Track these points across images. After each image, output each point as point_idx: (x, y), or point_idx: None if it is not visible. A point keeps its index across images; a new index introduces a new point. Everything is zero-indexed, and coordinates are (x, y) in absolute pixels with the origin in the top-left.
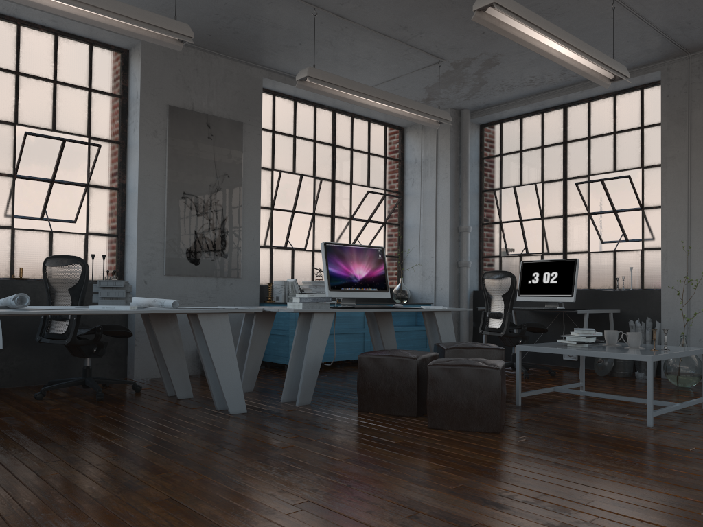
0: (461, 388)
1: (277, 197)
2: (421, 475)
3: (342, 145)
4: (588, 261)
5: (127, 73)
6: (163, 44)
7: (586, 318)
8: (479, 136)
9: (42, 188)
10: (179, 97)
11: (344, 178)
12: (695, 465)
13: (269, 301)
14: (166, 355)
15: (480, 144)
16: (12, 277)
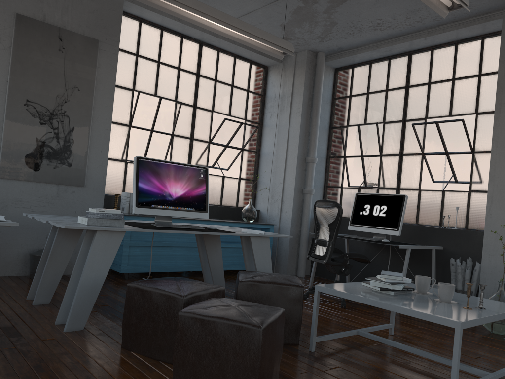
0: (212, 346)
1: (135, 115)
2: None
3: (206, 75)
4: (418, 198)
5: None
6: None
7: (408, 254)
8: (333, 79)
9: None
10: (29, 7)
11: (206, 105)
12: None
13: None
14: None
15: (334, 86)
16: None
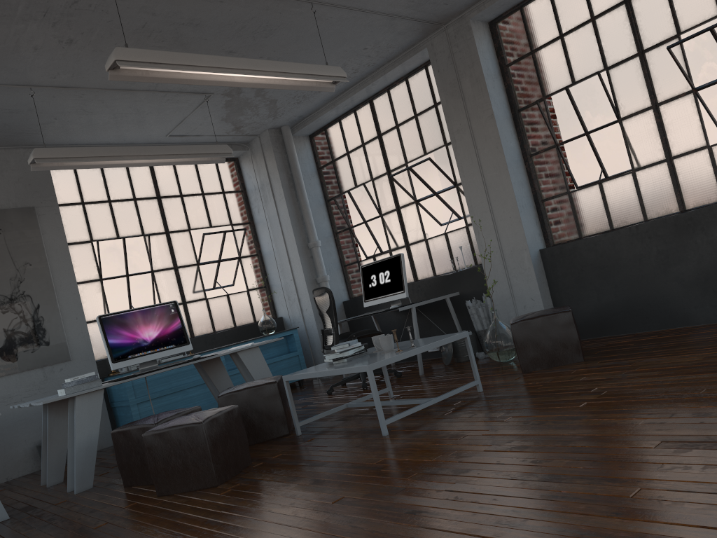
0: (173, 450)
1: (102, 267)
2: None
3: (168, 194)
4: (427, 248)
5: None
6: None
7: (413, 313)
8: (311, 147)
9: None
10: None
11: (180, 226)
12: (346, 487)
13: (112, 374)
14: None
15: (314, 154)
16: None
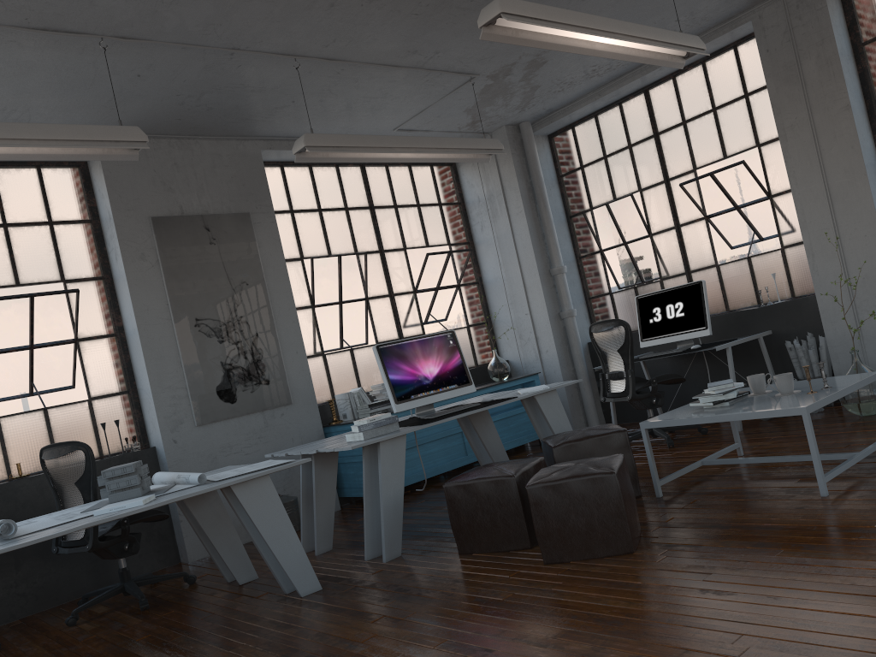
0: (572, 506)
1: (315, 291)
2: (531, 651)
3: (382, 204)
4: (719, 276)
5: (91, 190)
6: (114, 157)
7: (729, 354)
8: (550, 150)
9: (22, 358)
10: (162, 203)
11: (395, 243)
12: None
13: (335, 422)
14: (212, 535)
15: (554, 159)
16: (10, 477)
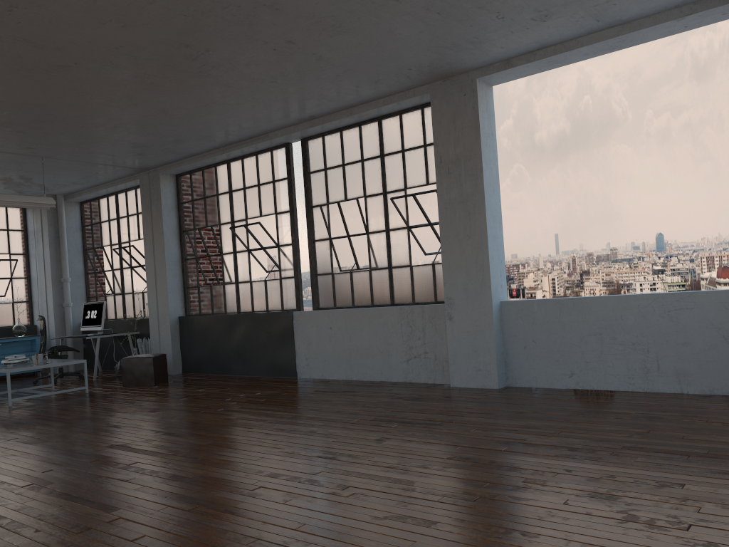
0: None
1: None
2: None
3: None
4: (133, 299)
5: None
6: None
7: (97, 341)
8: (80, 210)
9: None
10: None
11: None
12: None
13: None
14: None
15: (81, 216)
16: None
